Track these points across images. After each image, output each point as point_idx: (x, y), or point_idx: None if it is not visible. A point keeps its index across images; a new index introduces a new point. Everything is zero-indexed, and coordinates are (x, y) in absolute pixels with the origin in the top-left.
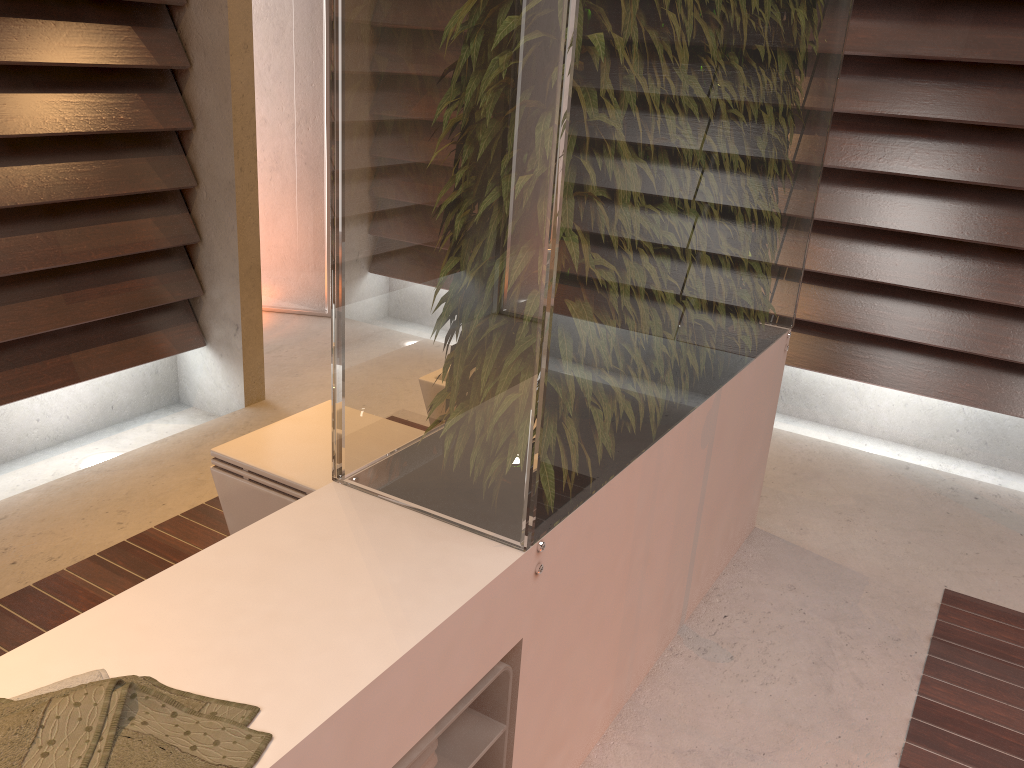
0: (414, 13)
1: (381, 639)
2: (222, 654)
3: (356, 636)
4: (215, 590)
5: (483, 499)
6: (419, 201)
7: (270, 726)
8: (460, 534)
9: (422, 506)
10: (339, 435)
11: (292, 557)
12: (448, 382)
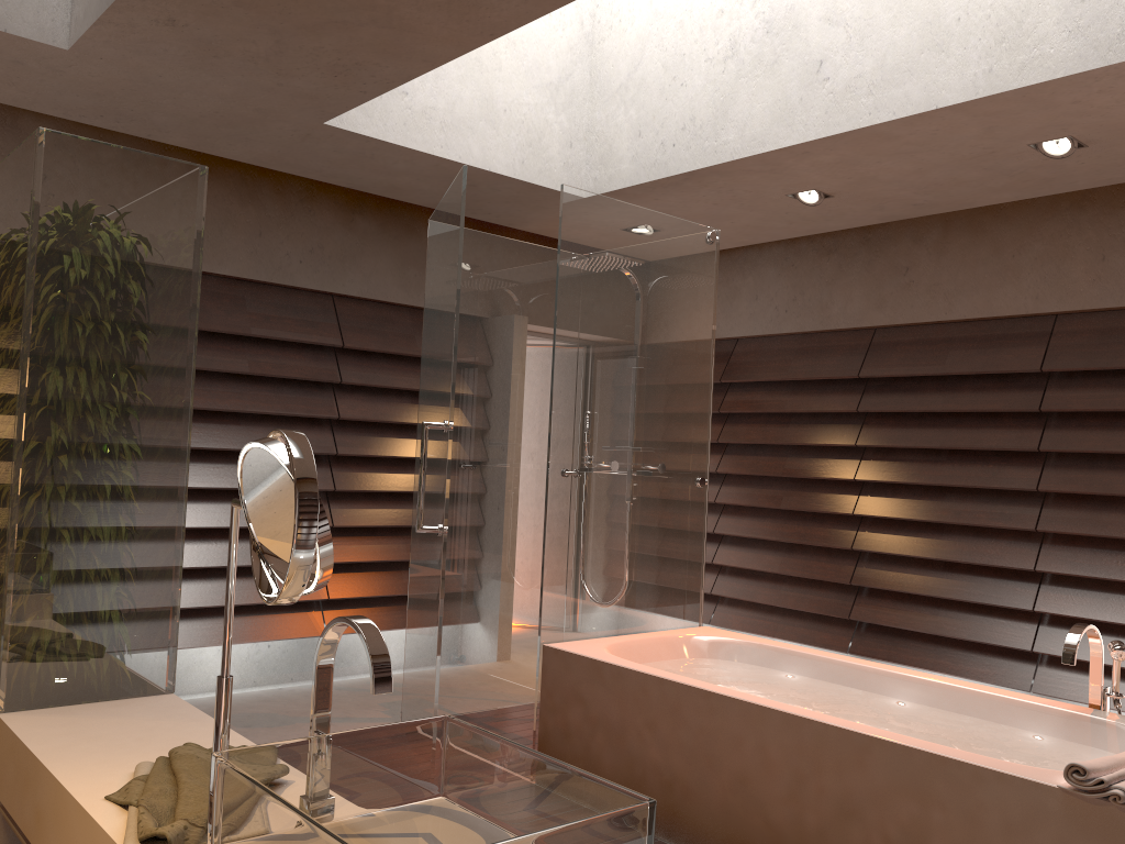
0: (94, 381)
1: (201, 724)
2: (158, 750)
3: (190, 727)
4: (87, 747)
5: (144, 669)
6: (95, 488)
7: (235, 746)
8: (129, 700)
9: (92, 696)
10: (10, 671)
11: (82, 730)
12: (116, 599)
